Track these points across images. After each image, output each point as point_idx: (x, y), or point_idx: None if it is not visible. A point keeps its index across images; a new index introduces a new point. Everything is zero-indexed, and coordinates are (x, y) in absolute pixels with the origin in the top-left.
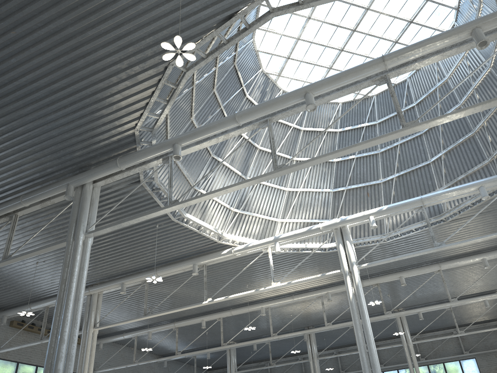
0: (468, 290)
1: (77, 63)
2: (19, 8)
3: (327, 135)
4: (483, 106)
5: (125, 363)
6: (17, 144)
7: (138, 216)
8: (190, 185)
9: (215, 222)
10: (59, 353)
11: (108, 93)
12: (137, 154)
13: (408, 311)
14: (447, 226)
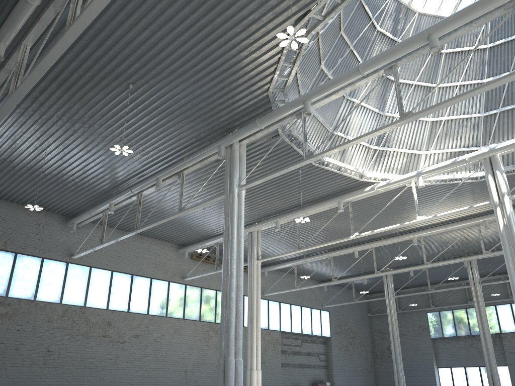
0: None
1: (212, 46)
2: (161, 13)
3: (474, 54)
4: None
5: (288, 287)
6: (175, 117)
7: (279, 170)
8: (327, 129)
9: (355, 162)
10: (231, 285)
11: (241, 66)
12: (272, 113)
13: None
14: None
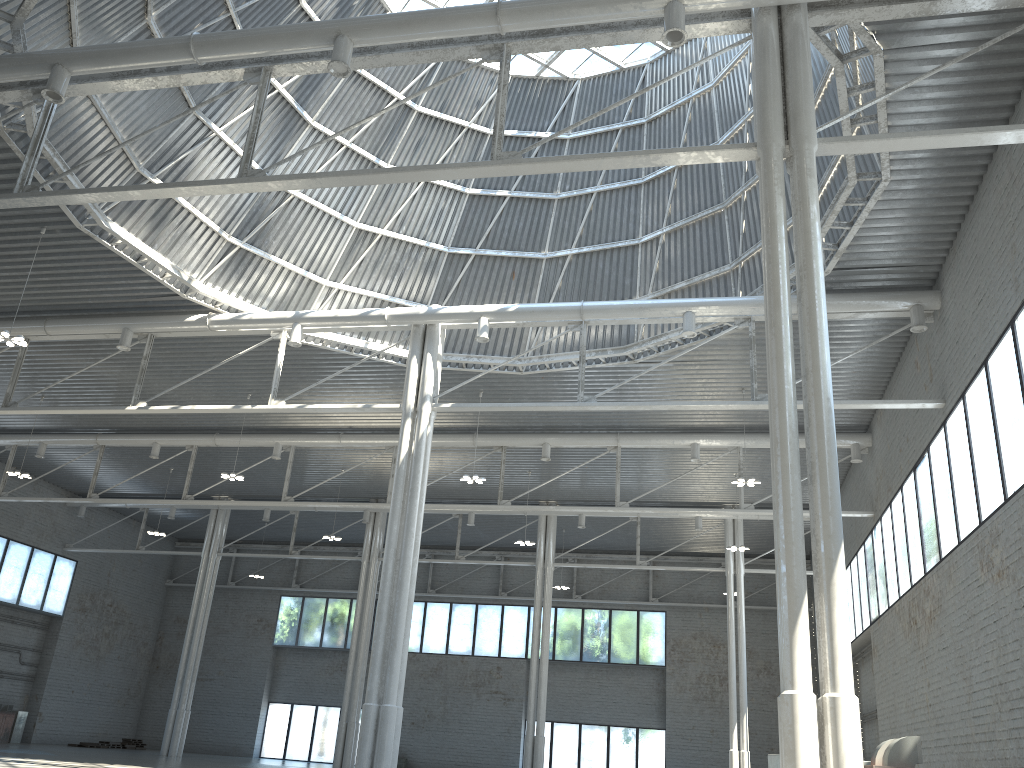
0: (674, 494)
1: None
2: None
3: (465, 136)
4: (635, 160)
5: None
6: None
7: None
8: (131, 163)
9: (180, 254)
10: None
11: None
12: None
13: (540, 507)
14: (636, 370)
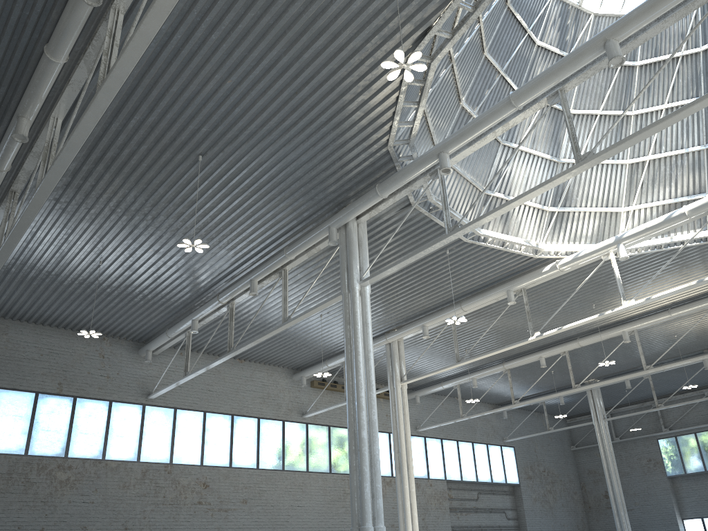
0: None
1: (303, 92)
2: (228, 55)
3: (682, 62)
4: None
5: (452, 417)
6: (265, 195)
7: (414, 253)
8: (479, 190)
9: (524, 232)
10: (360, 421)
11: (345, 115)
12: (397, 175)
13: None
14: None
